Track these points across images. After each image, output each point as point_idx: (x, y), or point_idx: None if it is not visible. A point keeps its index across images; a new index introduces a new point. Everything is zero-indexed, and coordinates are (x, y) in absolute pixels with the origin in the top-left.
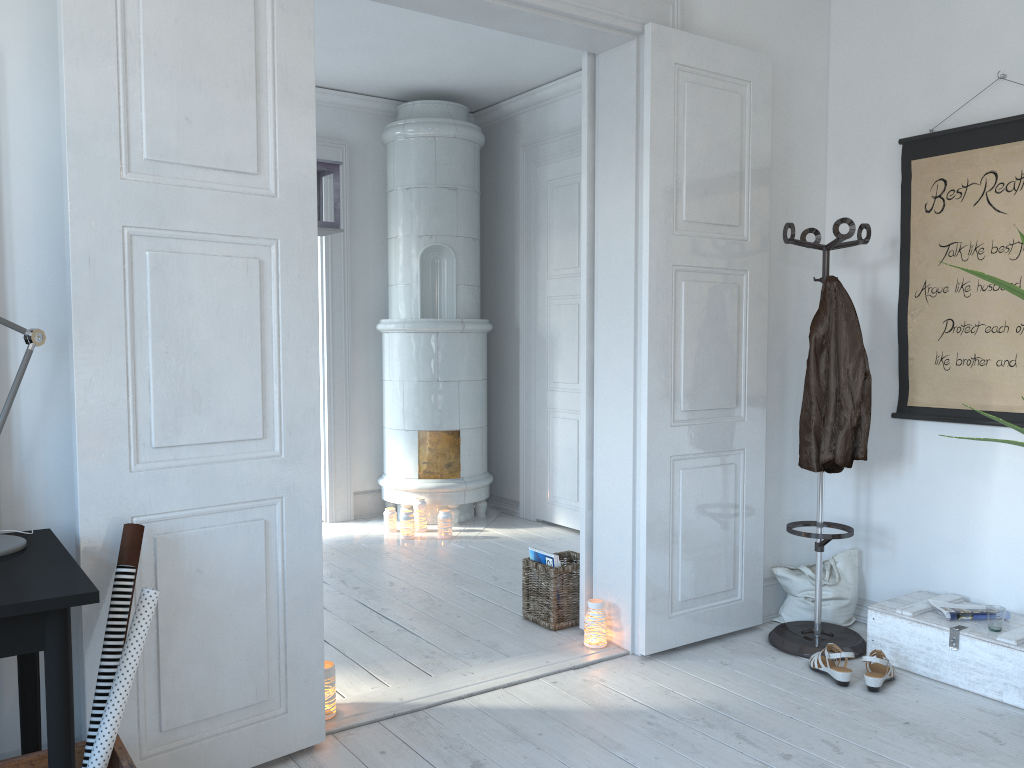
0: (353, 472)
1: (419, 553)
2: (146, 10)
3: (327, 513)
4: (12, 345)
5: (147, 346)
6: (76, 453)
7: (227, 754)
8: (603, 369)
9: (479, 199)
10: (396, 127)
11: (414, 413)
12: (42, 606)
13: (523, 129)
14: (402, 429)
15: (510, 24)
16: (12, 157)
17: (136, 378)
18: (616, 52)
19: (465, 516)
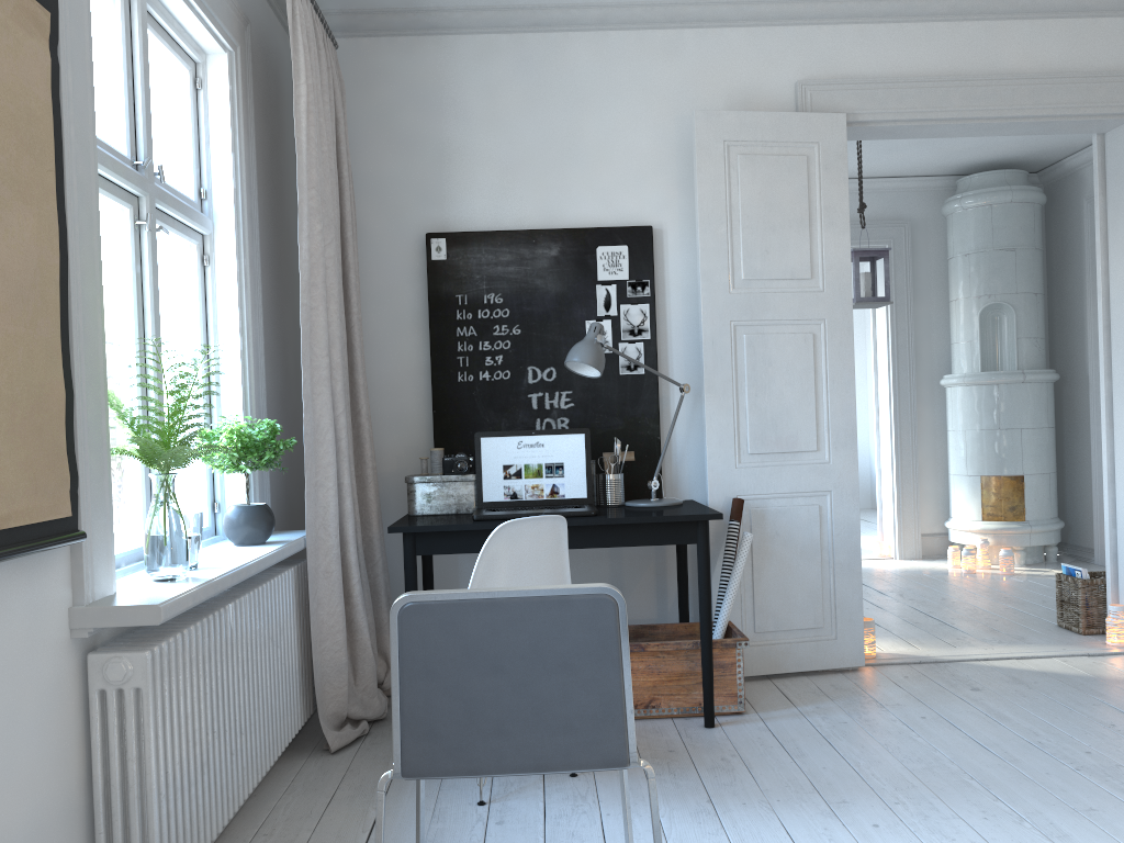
0: (920, 515)
1: (976, 582)
2: (742, 191)
3: (896, 551)
4: (671, 395)
5: (744, 392)
6: (706, 455)
7: (796, 657)
8: (1119, 402)
9: (1041, 255)
10: (953, 201)
11: (976, 459)
12: (696, 518)
13: (1087, 181)
14: (965, 475)
15: (1012, 131)
16: (671, 287)
17: (738, 411)
18: (1119, 130)
19: (1033, 559)
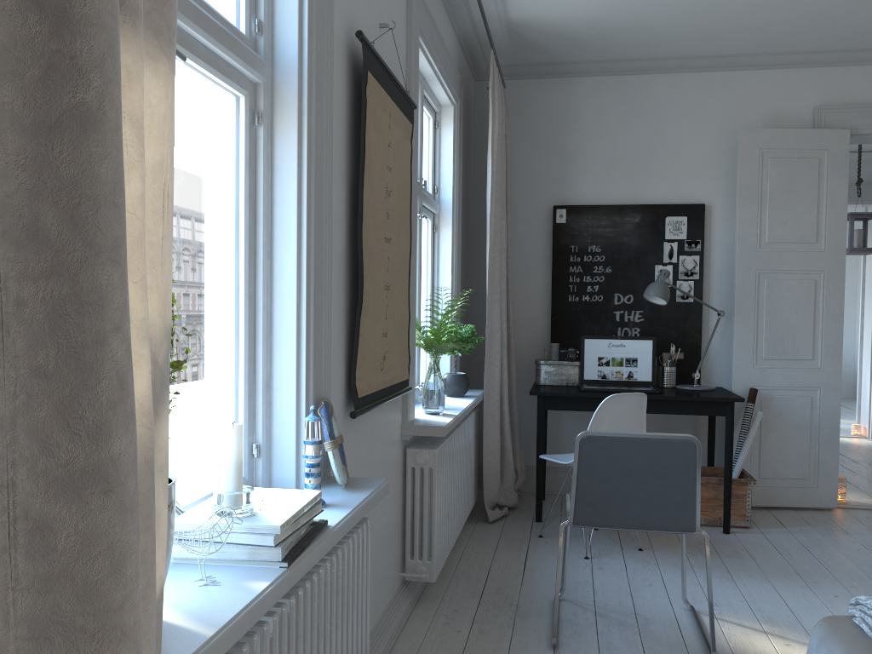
0: None
1: None
2: (770, 183)
3: (869, 432)
4: (710, 316)
5: (762, 317)
6: (732, 358)
7: (787, 497)
8: None
9: None
10: None
11: None
12: (726, 400)
13: None
14: None
15: None
16: (714, 245)
17: (757, 330)
18: None
19: None
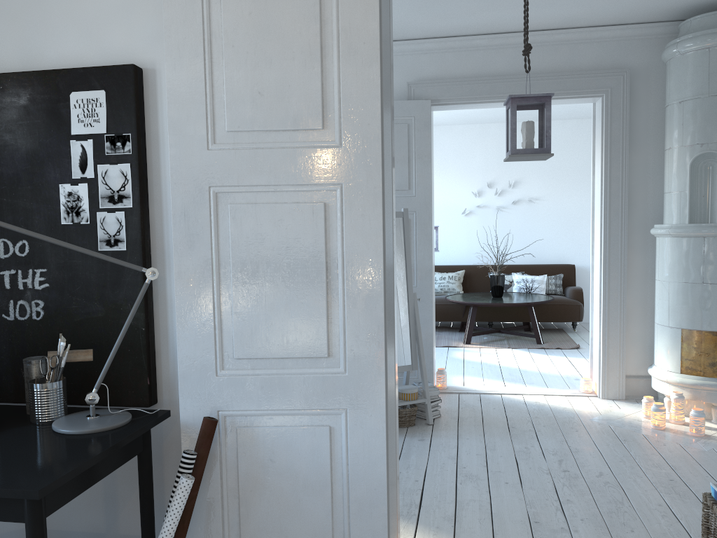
0: (627, 358)
1: (655, 447)
2: (226, 12)
3: (600, 390)
4: (168, 275)
5: (229, 279)
6: (177, 359)
7: None
8: None
9: None
10: (670, 46)
11: (678, 312)
12: (3, 494)
13: None
14: (666, 326)
15: None
16: (166, 142)
17: (221, 304)
18: None
19: None
